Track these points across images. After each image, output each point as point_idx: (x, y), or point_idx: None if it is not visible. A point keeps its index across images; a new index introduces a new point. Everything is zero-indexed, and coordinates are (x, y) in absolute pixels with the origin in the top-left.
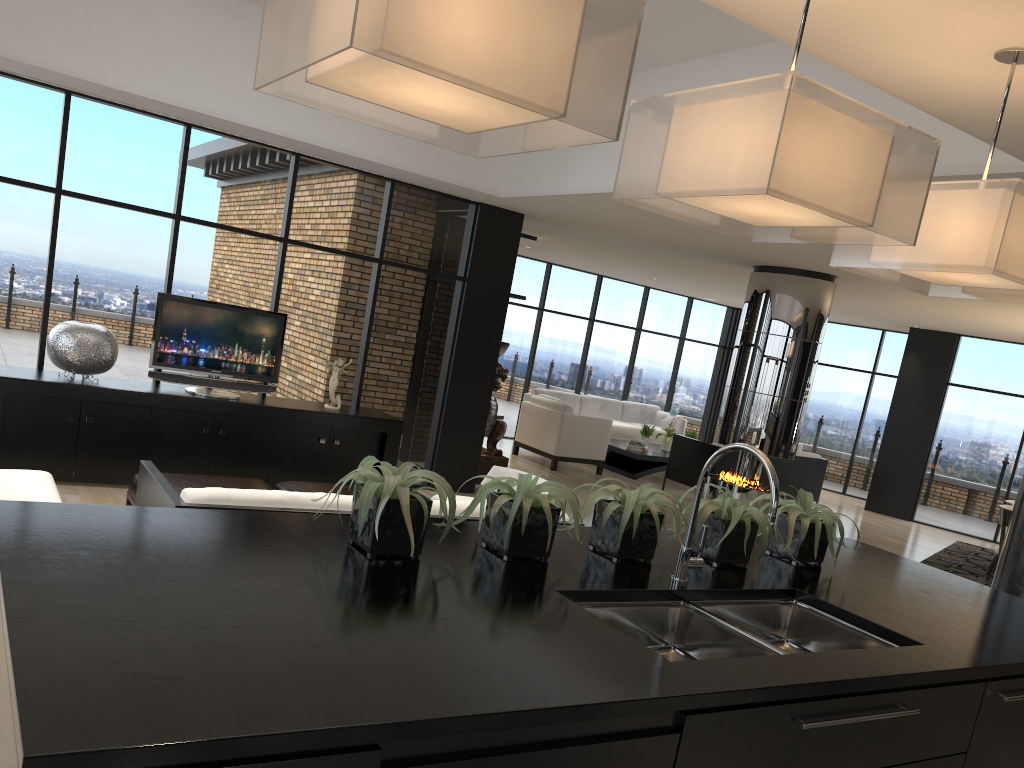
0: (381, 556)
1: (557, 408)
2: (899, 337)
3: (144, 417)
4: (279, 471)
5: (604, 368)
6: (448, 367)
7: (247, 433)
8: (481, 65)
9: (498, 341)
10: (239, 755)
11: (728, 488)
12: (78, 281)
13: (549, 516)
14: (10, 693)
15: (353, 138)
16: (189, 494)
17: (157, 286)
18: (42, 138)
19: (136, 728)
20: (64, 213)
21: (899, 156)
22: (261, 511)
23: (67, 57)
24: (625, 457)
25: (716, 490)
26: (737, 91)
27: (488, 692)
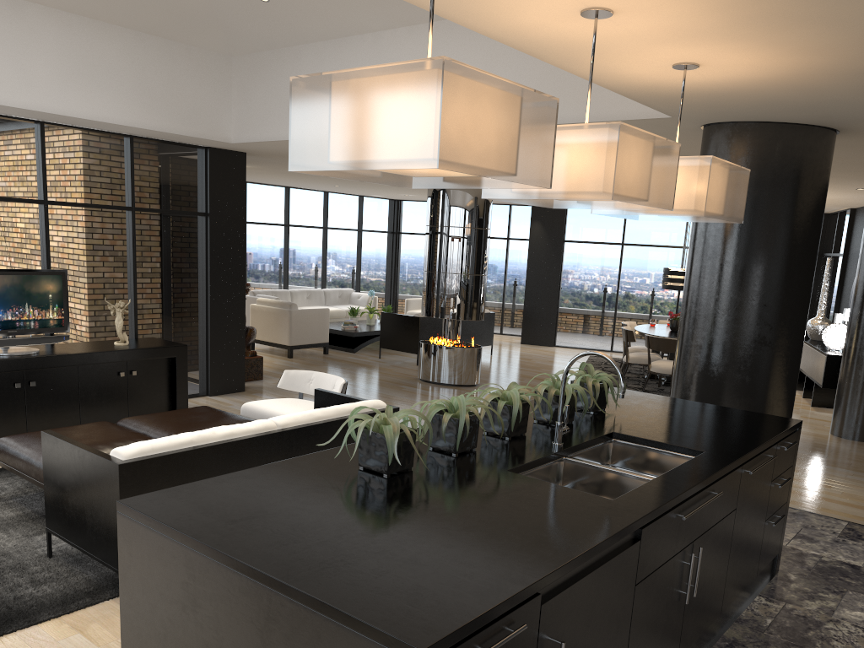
0: (392, 474)
1: (284, 306)
2: (522, 209)
3: None
4: (89, 408)
5: (304, 264)
6: (206, 291)
7: (55, 381)
8: (493, 161)
9: (243, 262)
10: (494, 617)
11: (440, 349)
12: None
13: (481, 421)
14: (337, 622)
15: (99, 106)
16: (122, 452)
17: None
18: None
19: (444, 619)
20: None
21: (664, 158)
22: (182, 453)
23: None
24: (341, 336)
25: (431, 352)
26: (578, 131)
27: (561, 545)
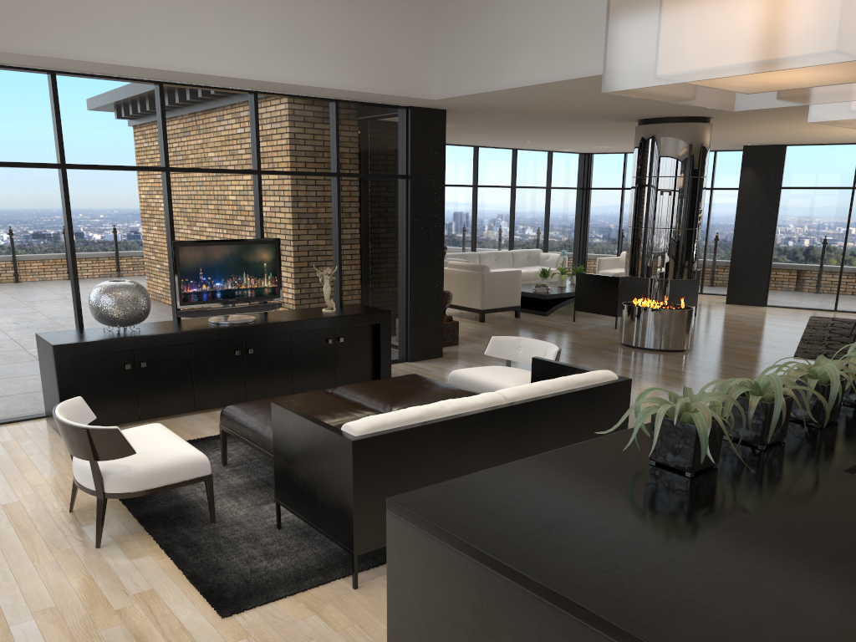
0: (696, 472)
1: (475, 269)
2: (729, 155)
3: (186, 353)
4: (300, 374)
5: (491, 225)
6: (406, 255)
7: (270, 348)
8: None
9: (442, 225)
10: None
11: (646, 312)
12: (95, 244)
13: (799, 407)
14: None
15: (309, 70)
16: (354, 428)
17: (161, 234)
18: (38, 120)
19: None
20: (71, 185)
21: None
22: (412, 429)
23: (58, 41)
24: (531, 298)
25: (635, 315)
26: None
27: None
